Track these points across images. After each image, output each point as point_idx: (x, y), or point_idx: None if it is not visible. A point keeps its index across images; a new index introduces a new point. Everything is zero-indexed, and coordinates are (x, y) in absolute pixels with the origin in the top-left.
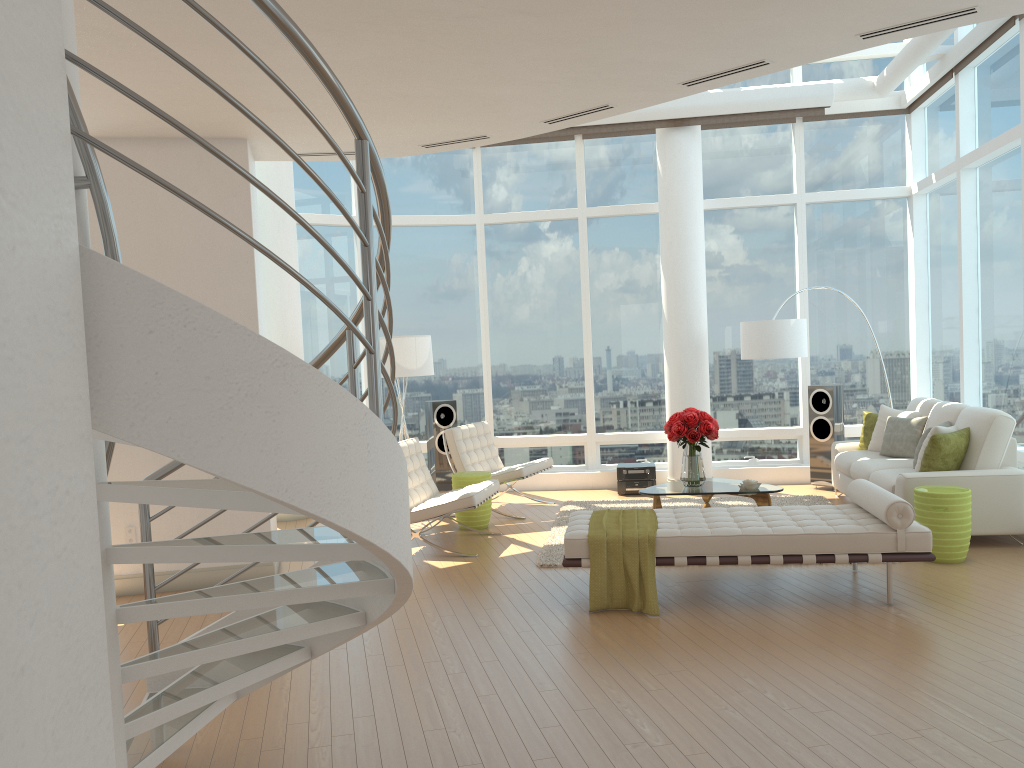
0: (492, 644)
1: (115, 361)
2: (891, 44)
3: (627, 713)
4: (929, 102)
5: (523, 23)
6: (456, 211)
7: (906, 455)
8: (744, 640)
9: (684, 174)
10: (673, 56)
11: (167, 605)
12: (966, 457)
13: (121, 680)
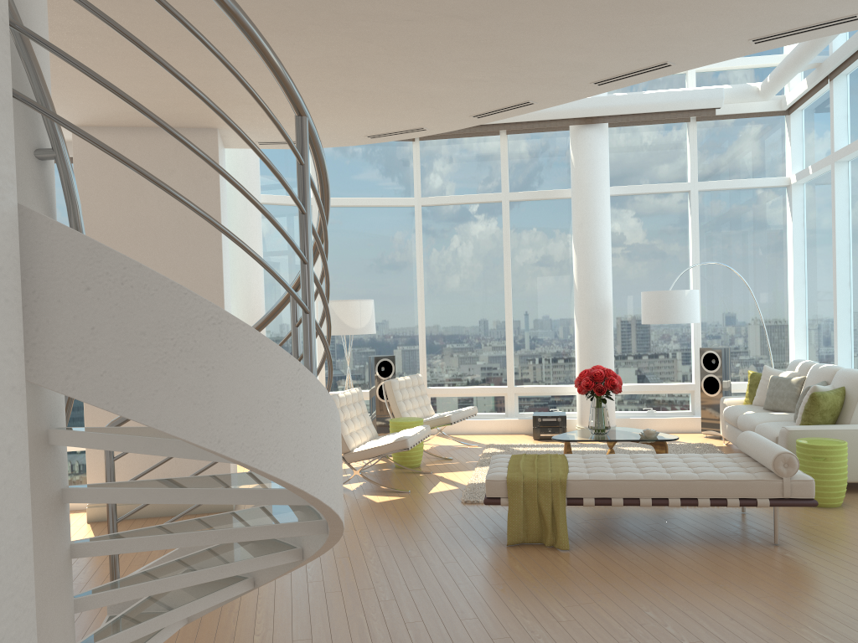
0: (420, 573)
1: (52, 316)
2: (773, 55)
3: (540, 642)
4: (806, 105)
5: (455, 26)
6: (398, 194)
7: (787, 410)
8: (646, 575)
9: (593, 164)
10: (587, 58)
11: (118, 541)
12: (842, 413)
13: (73, 610)
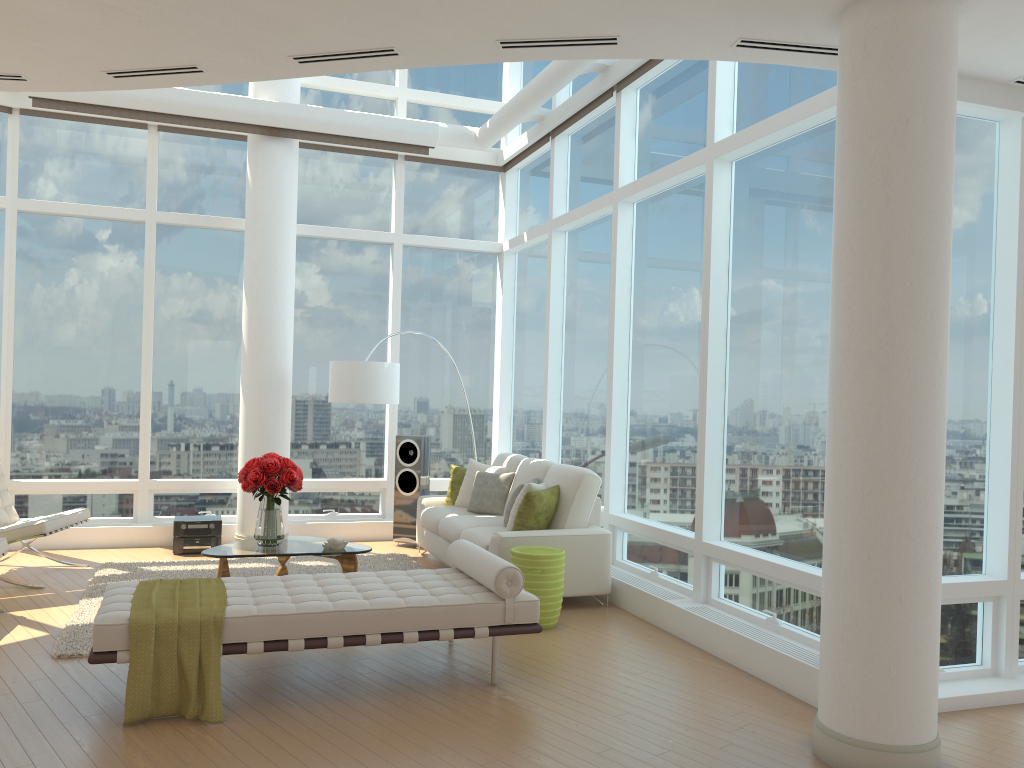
0: None
1: None
2: (492, 101)
3: None
4: (523, 164)
5: None
6: None
7: (494, 512)
8: (335, 750)
9: (278, 190)
10: (288, 12)
11: None
12: (556, 515)
13: None
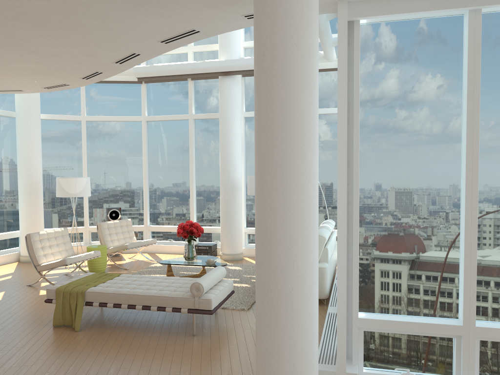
0: None
1: None
2: None
3: None
4: None
5: None
6: (134, 114)
7: None
8: (89, 350)
9: (228, 99)
10: (82, 51)
11: None
12: None
13: None
